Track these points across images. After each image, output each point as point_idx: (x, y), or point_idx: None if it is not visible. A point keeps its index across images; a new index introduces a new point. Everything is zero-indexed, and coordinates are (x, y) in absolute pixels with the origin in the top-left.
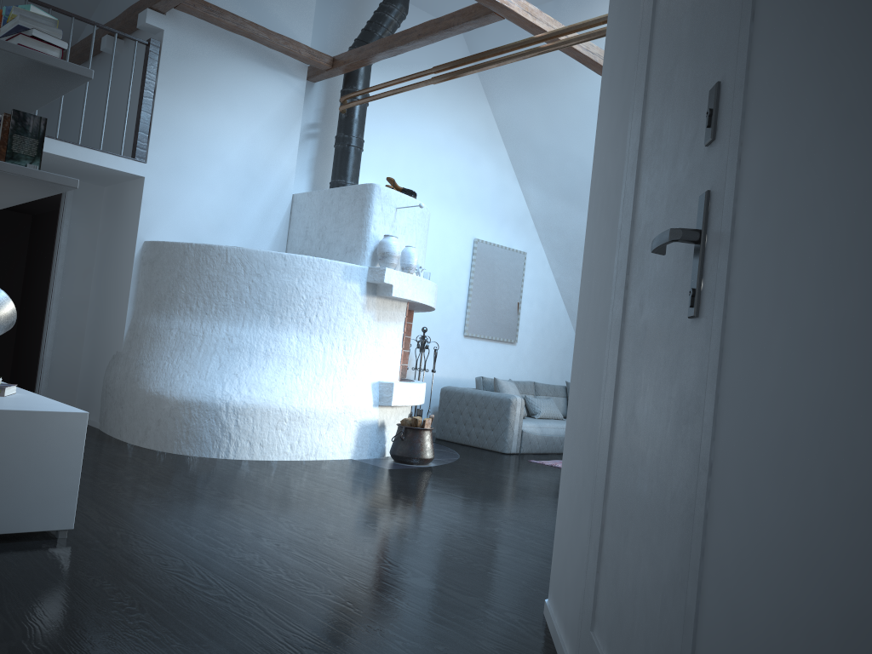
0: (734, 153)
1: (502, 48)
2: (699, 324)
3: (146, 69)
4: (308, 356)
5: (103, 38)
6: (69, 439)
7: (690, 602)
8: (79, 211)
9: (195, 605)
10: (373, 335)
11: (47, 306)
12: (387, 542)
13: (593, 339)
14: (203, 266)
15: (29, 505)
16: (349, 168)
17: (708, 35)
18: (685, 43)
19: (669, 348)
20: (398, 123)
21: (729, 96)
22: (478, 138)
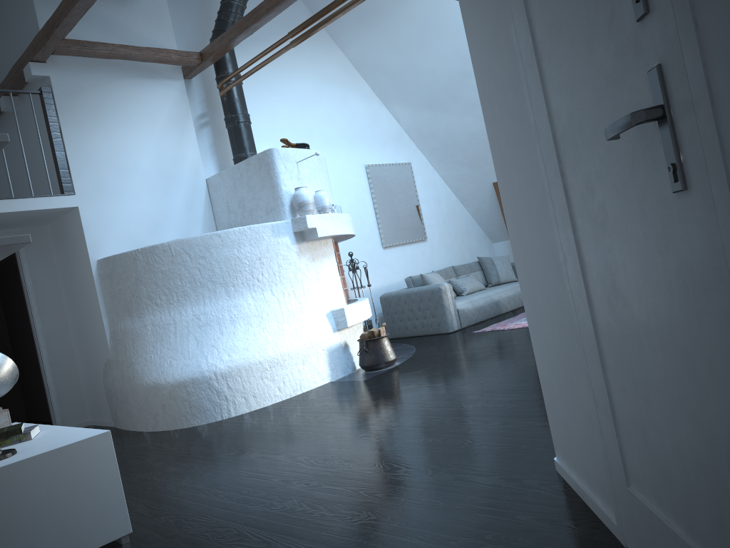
0: (686, 19)
1: None
2: (690, 196)
3: (47, 114)
4: (267, 310)
5: (0, 100)
6: (102, 459)
7: None
8: (33, 253)
9: None
10: (313, 274)
11: (35, 341)
12: (395, 448)
13: (533, 227)
14: (154, 265)
15: (88, 526)
16: (245, 141)
17: None
18: None
19: (648, 224)
20: (271, 90)
21: None
22: (340, 81)
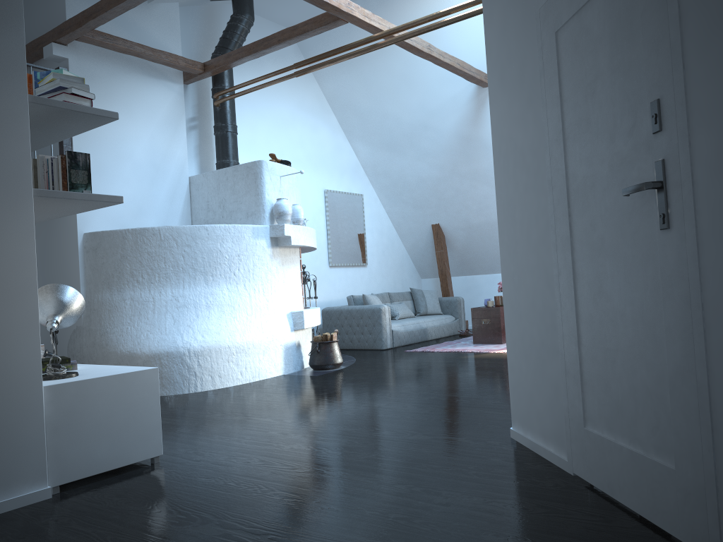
0: (684, 140)
1: (351, 45)
2: (670, 232)
3: None
4: (239, 302)
5: None
6: (149, 389)
7: (701, 377)
8: None
9: (298, 478)
10: (281, 277)
11: None
12: (371, 419)
13: (529, 251)
14: (142, 246)
15: (133, 443)
16: (230, 149)
17: (634, 68)
18: (606, 68)
19: (636, 248)
20: (254, 108)
21: (670, 108)
22: (314, 111)
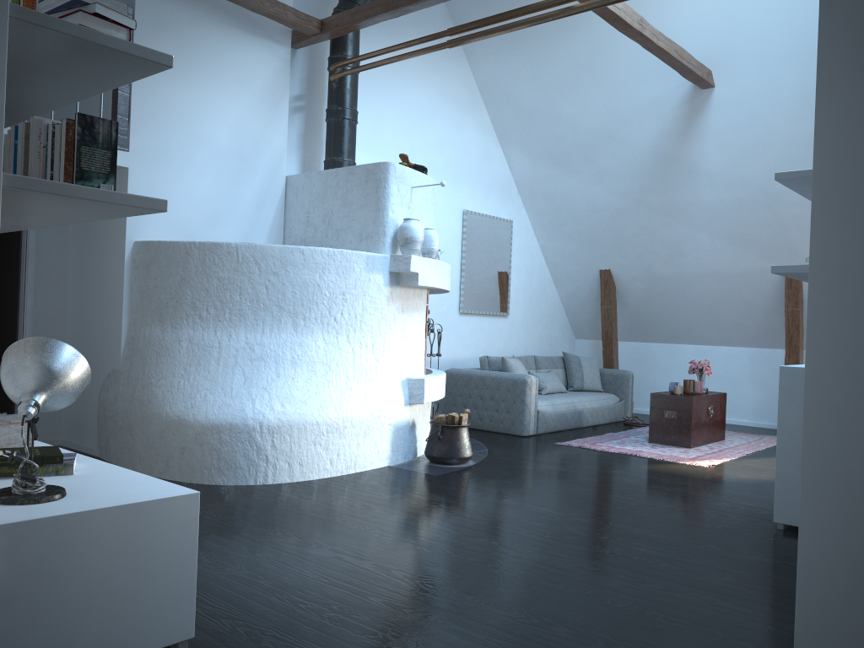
0: None
1: (535, 5)
2: None
3: None
4: (338, 359)
5: None
6: (181, 529)
7: None
8: None
9: None
10: (399, 328)
11: (19, 322)
12: (531, 591)
13: None
14: (211, 268)
15: (144, 620)
16: (346, 143)
17: None
18: None
19: None
20: (383, 91)
21: None
22: (460, 102)
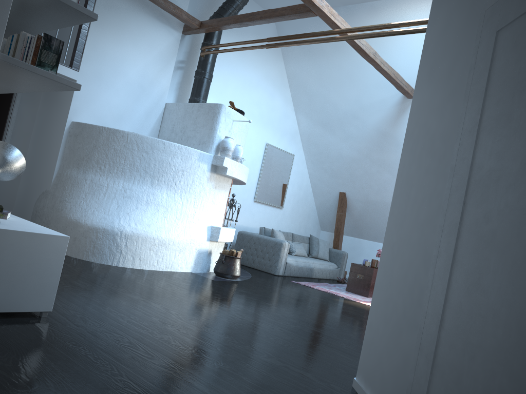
0: None
1: (314, 33)
2: None
3: None
4: (172, 206)
5: None
6: (56, 253)
7: None
8: (27, 96)
9: (150, 370)
10: (211, 197)
11: None
12: (240, 331)
13: (415, 227)
14: (111, 142)
15: (26, 294)
16: (202, 91)
17: None
18: None
19: None
20: (231, 67)
21: None
22: (275, 82)
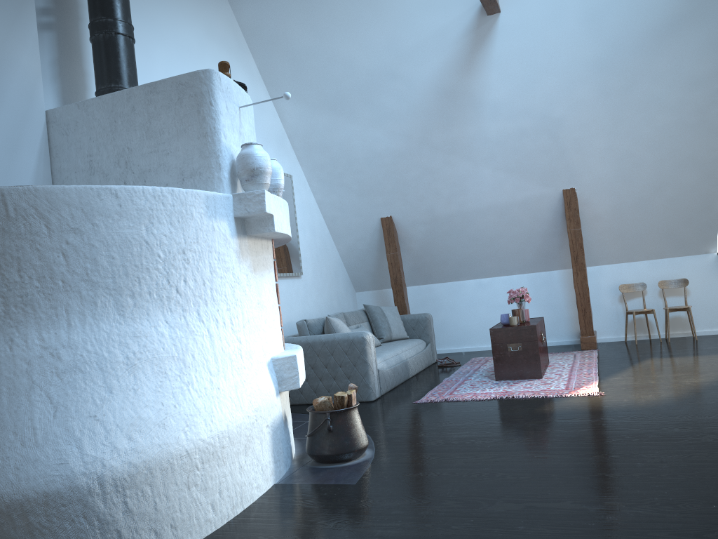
0: None
1: None
2: None
3: None
4: (192, 348)
5: None
6: None
7: None
8: None
9: None
10: (254, 293)
11: None
12: None
13: None
14: None
15: None
16: (125, 66)
17: None
18: None
19: None
20: (147, 19)
21: None
22: (228, 45)
